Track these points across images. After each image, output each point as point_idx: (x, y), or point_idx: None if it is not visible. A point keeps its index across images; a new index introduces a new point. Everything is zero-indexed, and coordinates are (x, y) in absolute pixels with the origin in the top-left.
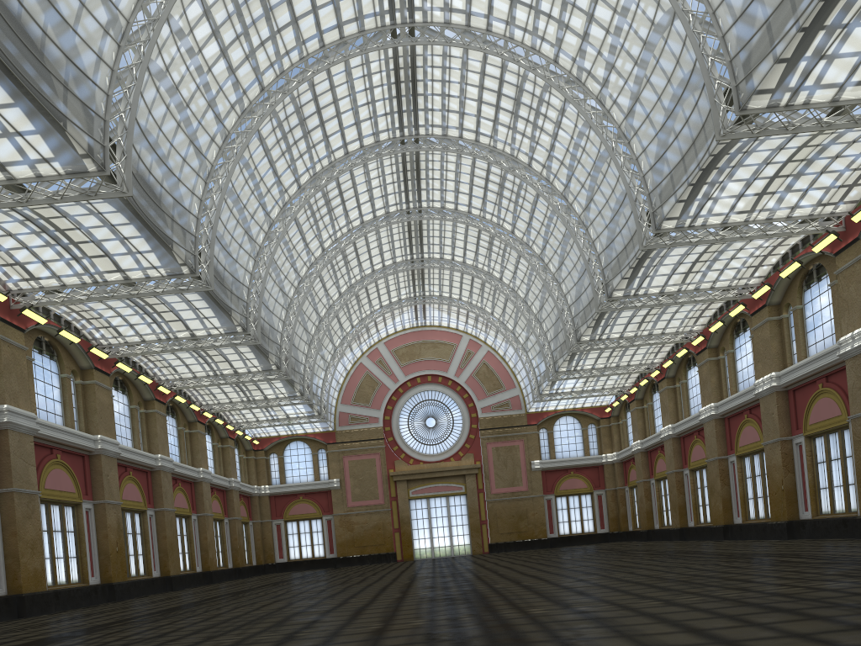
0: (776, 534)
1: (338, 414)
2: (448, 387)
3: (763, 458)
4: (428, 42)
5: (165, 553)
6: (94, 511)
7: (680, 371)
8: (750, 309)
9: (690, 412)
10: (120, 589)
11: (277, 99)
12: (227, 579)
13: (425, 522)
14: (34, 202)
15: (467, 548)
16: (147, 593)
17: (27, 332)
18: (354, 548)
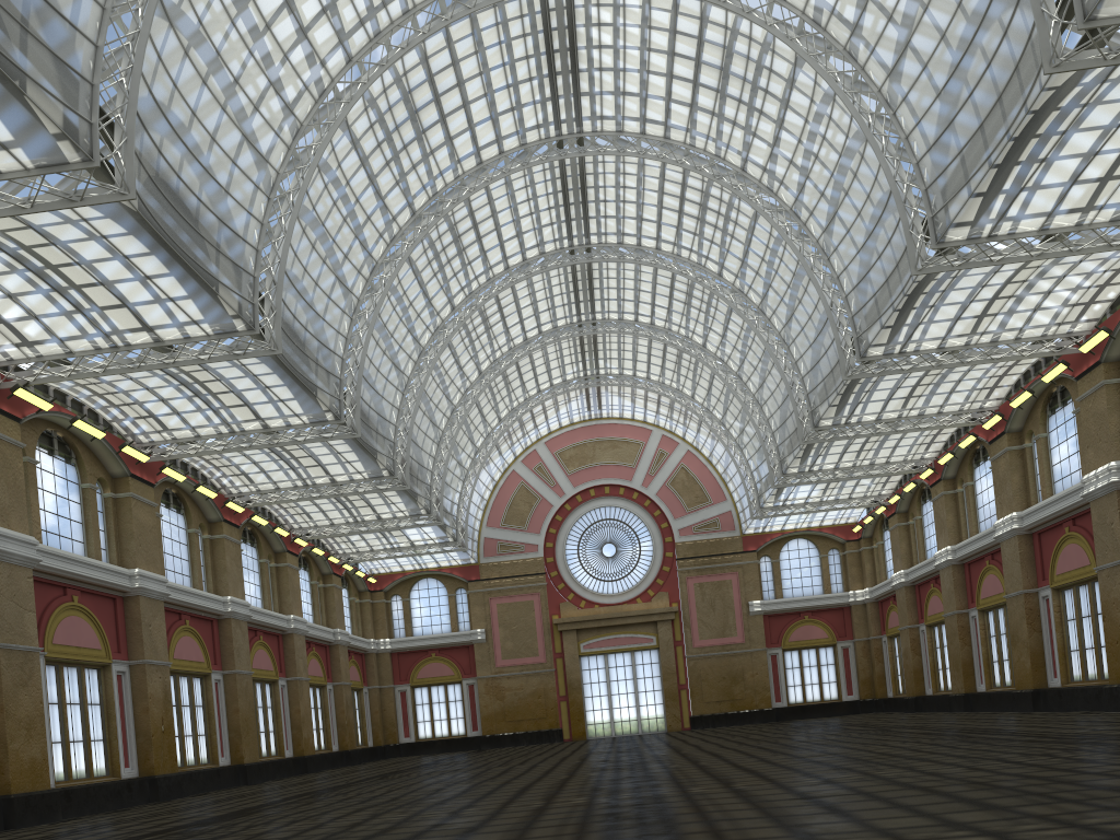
0: (1118, 703)
1: (483, 540)
2: (633, 501)
3: (1094, 590)
4: None
5: (237, 732)
6: (130, 676)
7: (964, 469)
8: (1074, 370)
9: (979, 528)
10: (166, 784)
11: (372, 75)
12: (330, 767)
13: (601, 687)
14: None
15: (661, 723)
16: (209, 789)
17: (28, 424)
18: (505, 724)
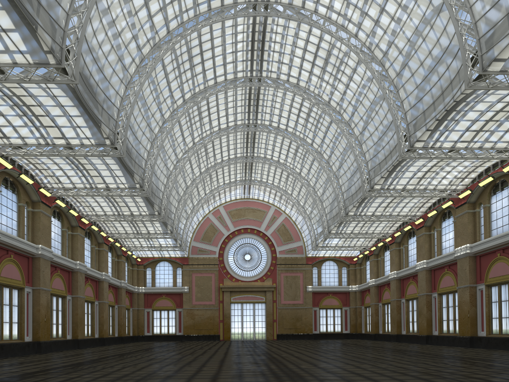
0: (462, 344)
1: (191, 247)
2: (260, 236)
3: (455, 296)
4: (276, 15)
5: (76, 324)
6: (32, 294)
7: (404, 239)
8: (455, 204)
9: (408, 264)
10: (45, 345)
11: (177, 40)
12: (113, 343)
13: (239, 318)
14: (10, 80)
15: (264, 336)
16: (62, 349)
17: None
18: (194, 330)
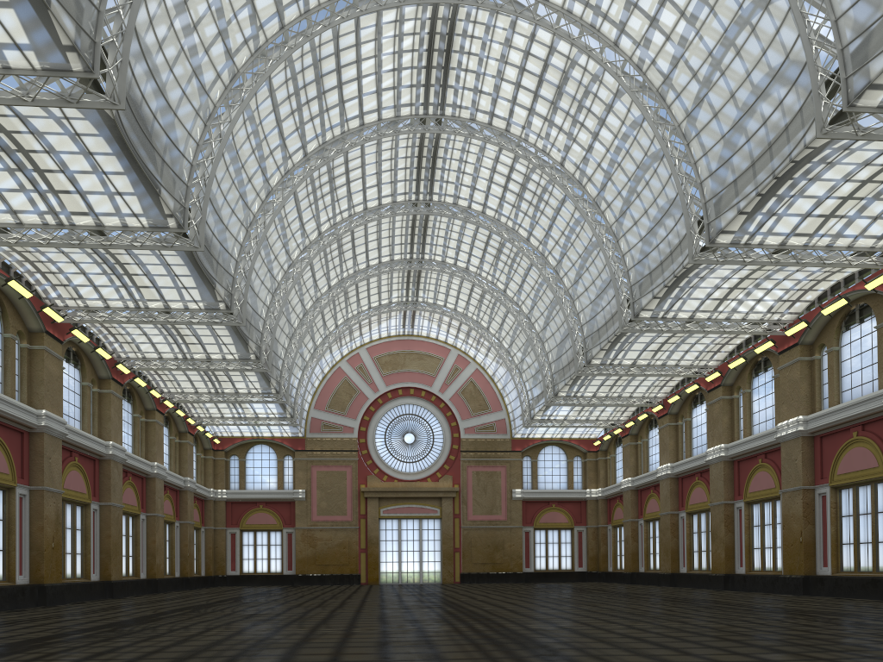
0: (789, 588)
1: (310, 419)
2: (431, 402)
3: (775, 506)
4: (476, 3)
5: (107, 554)
6: (29, 499)
7: (685, 408)
8: (778, 347)
9: (692, 452)
10: (53, 592)
11: (298, 42)
12: (173, 590)
13: (394, 545)
14: None
15: (437, 576)
16: (83, 599)
17: None
18: (315, 566)
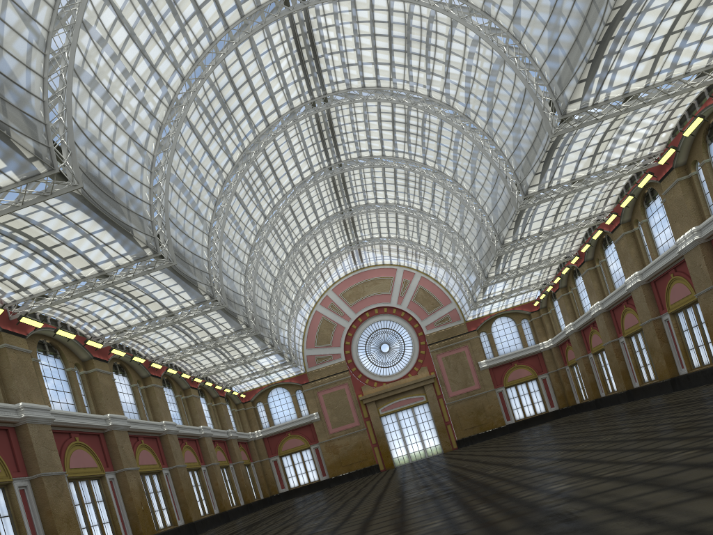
0: None
1: (306, 358)
2: (394, 315)
3: (696, 309)
4: (319, 1)
5: (184, 503)
6: (117, 480)
7: (598, 252)
8: (657, 176)
9: (615, 286)
10: None
11: (198, 85)
12: (242, 515)
13: (397, 433)
14: (0, 213)
15: (438, 448)
16: None
17: (29, 338)
18: (342, 468)
